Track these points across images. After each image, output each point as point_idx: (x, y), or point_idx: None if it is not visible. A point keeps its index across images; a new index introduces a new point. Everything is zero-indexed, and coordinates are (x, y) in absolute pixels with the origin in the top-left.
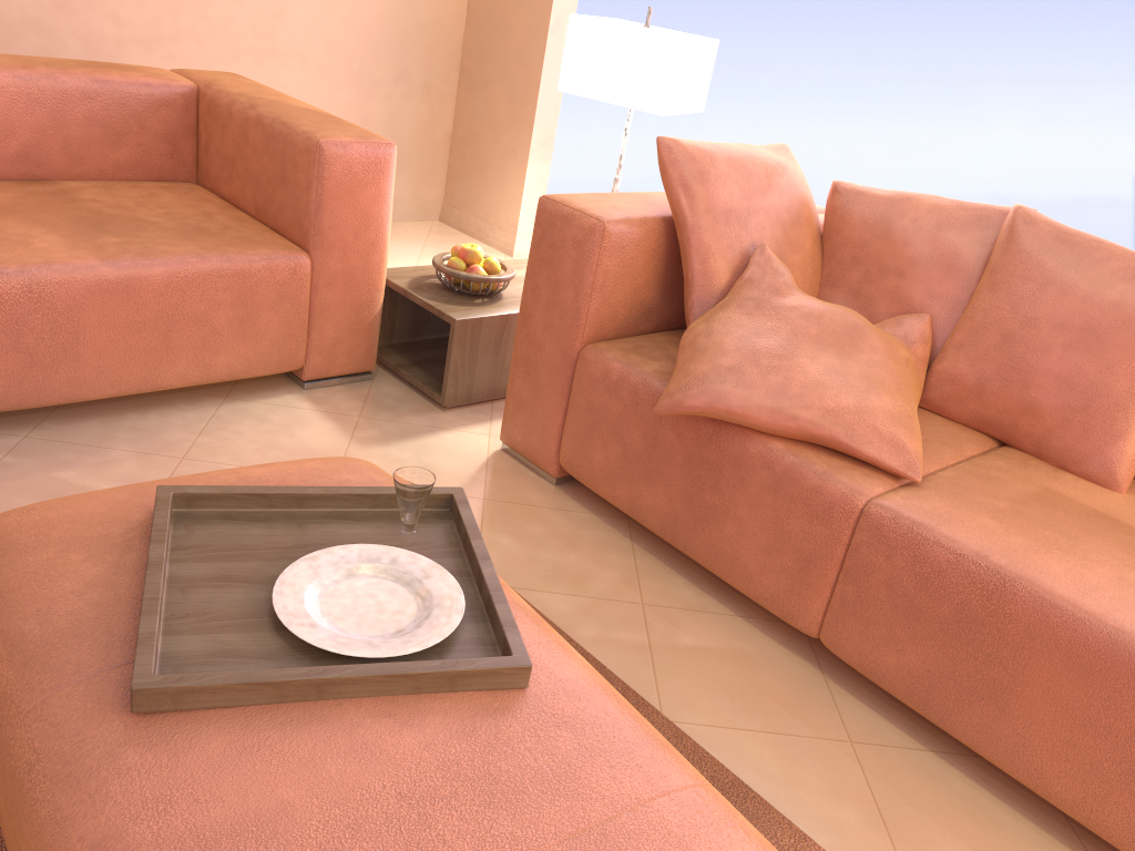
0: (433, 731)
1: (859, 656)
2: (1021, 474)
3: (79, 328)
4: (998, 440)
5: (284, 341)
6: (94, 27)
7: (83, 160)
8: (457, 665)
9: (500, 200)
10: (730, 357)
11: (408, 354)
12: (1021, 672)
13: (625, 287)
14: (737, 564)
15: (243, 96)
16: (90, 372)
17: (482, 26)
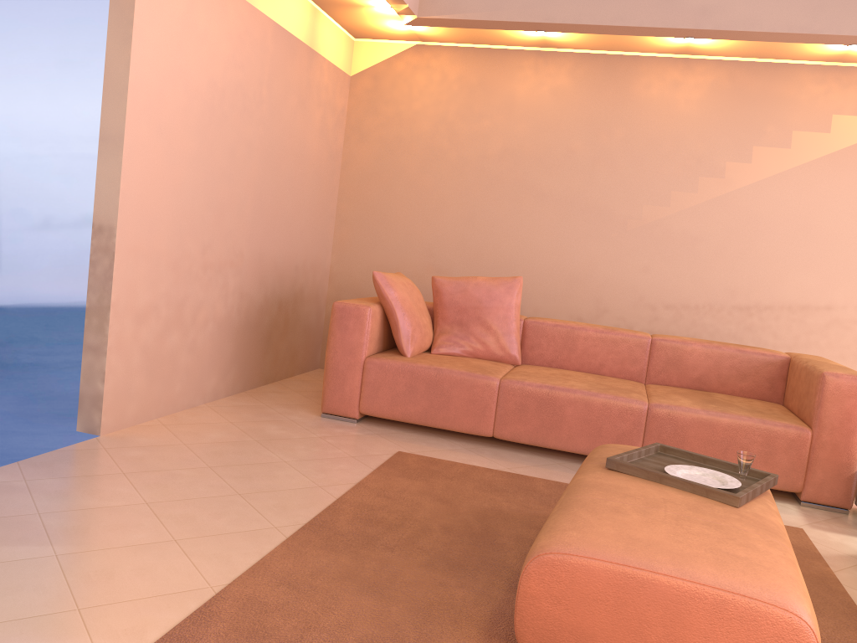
0: (689, 498)
1: None
2: None
3: (685, 436)
4: None
5: (789, 472)
6: (763, 338)
7: (725, 384)
8: (710, 487)
9: None
10: None
11: None
12: None
13: None
14: None
15: (805, 359)
16: None
17: None
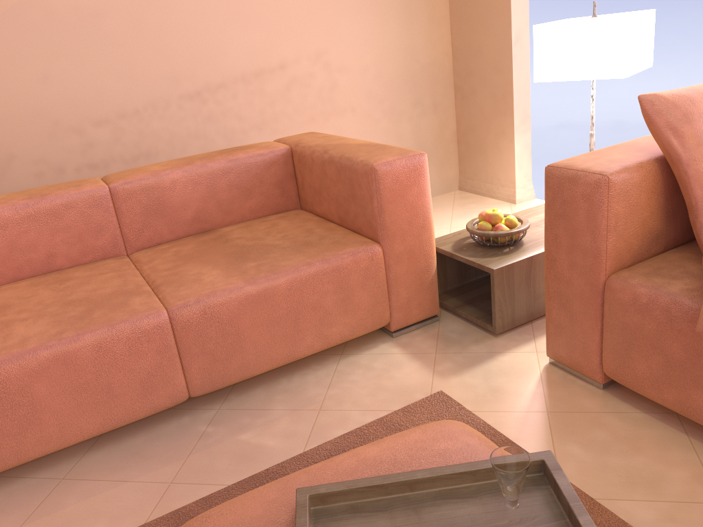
0: None
1: None
2: None
3: (239, 330)
4: None
5: (373, 308)
6: (228, 126)
7: (230, 211)
8: None
9: (499, 166)
10: None
11: (460, 295)
12: None
13: (634, 222)
14: None
15: (318, 146)
16: (251, 358)
17: (464, 55)
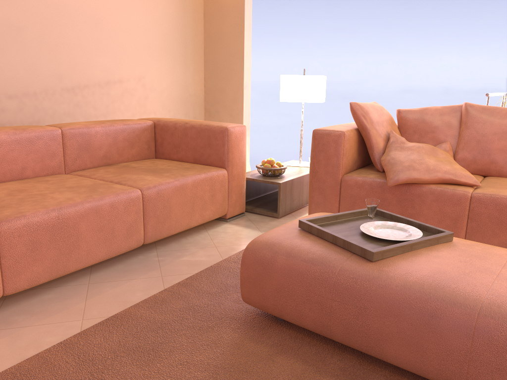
0: (446, 251)
1: None
2: (501, 180)
3: (170, 206)
4: (482, 176)
5: (222, 203)
6: (88, 112)
7: (122, 155)
8: (437, 235)
9: None
10: (406, 162)
11: (250, 204)
12: None
13: (350, 153)
14: None
15: (178, 121)
16: (173, 223)
17: (212, 91)
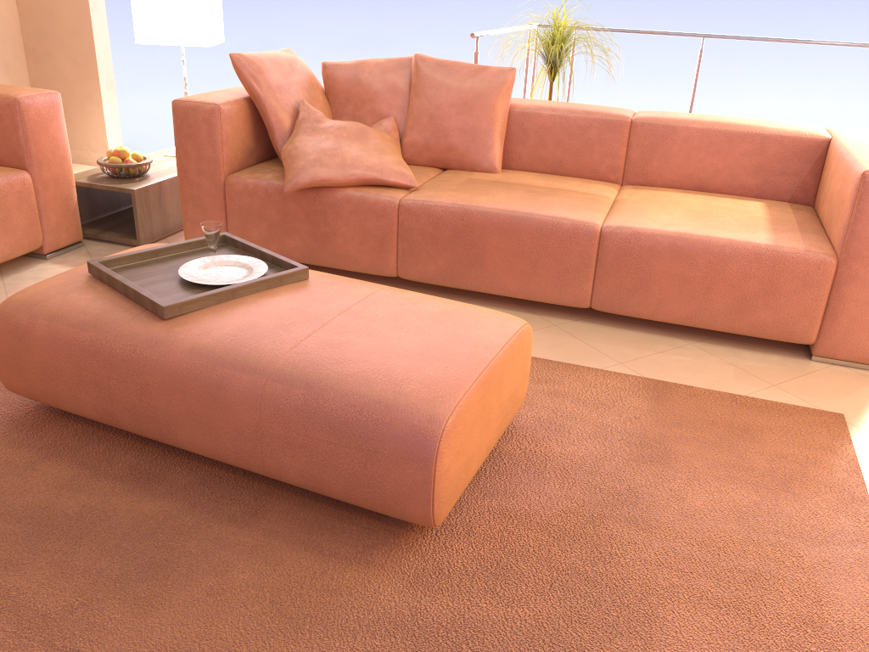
0: (285, 295)
1: (418, 273)
2: (457, 176)
3: None
4: (442, 169)
5: (29, 230)
6: None
7: None
8: (280, 273)
9: (88, 132)
10: (312, 155)
11: (97, 227)
12: (484, 245)
13: (238, 140)
14: (348, 257)
15: None
16: None
17: (34, 15)
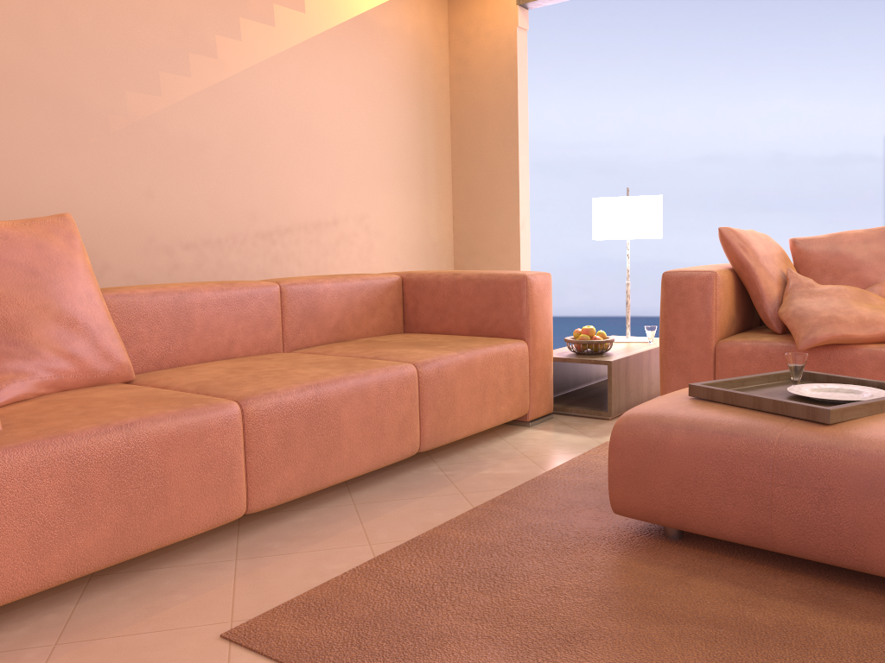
0: None
1: None
2: None
3: (454, 393)
4: None
5: (523, 395)
6: (289, 269)
7: (360, 326)
8: None
9: None
10: (824, 312)
11: (558, 402)
12: None
13: (726, 307)
14: None
15: (442, 272)
16: (458, 421)
17: (467, 237)
